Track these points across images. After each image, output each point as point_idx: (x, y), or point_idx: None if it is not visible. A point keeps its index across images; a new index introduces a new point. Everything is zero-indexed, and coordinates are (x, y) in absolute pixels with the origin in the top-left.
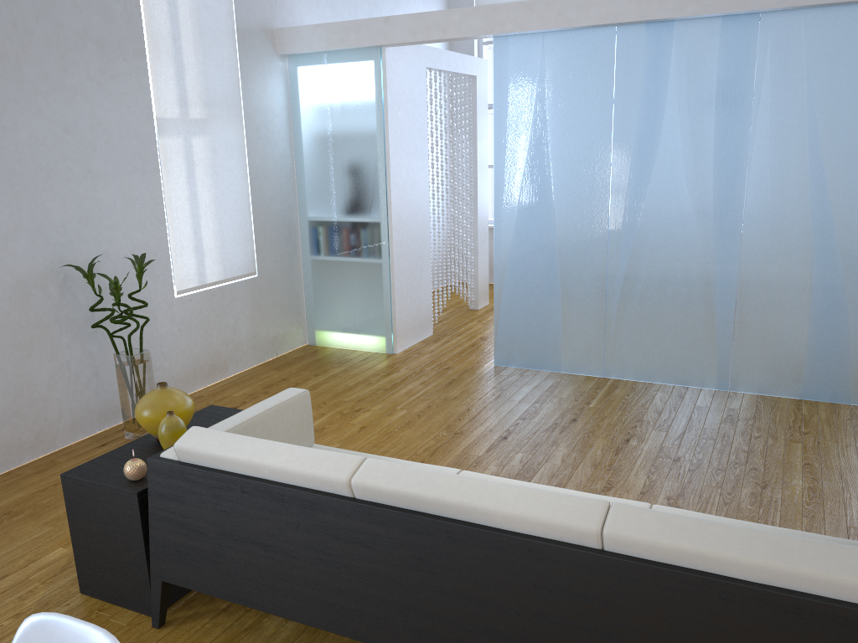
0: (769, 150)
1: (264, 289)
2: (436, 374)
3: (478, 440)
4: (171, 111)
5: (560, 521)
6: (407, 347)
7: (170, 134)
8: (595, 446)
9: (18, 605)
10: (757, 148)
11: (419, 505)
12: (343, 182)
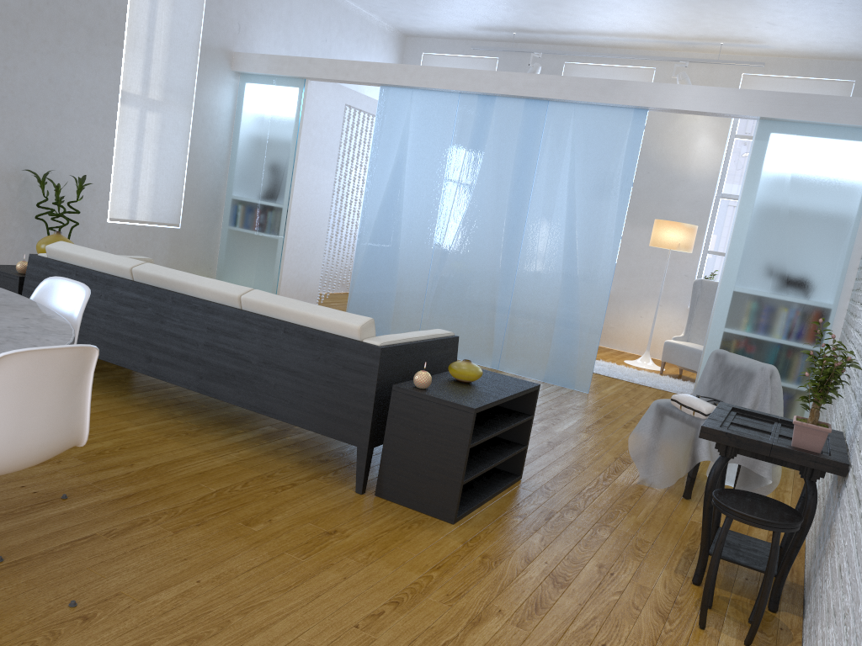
0: (543, 196)
1: (184, 240)
2: None
3: None
4: (134, 89)
5: (224, 291)
6: None
7: (130, 104)
8: None
9: None
10: (536, 194)
11: (163, 283)
12: (261, 173)
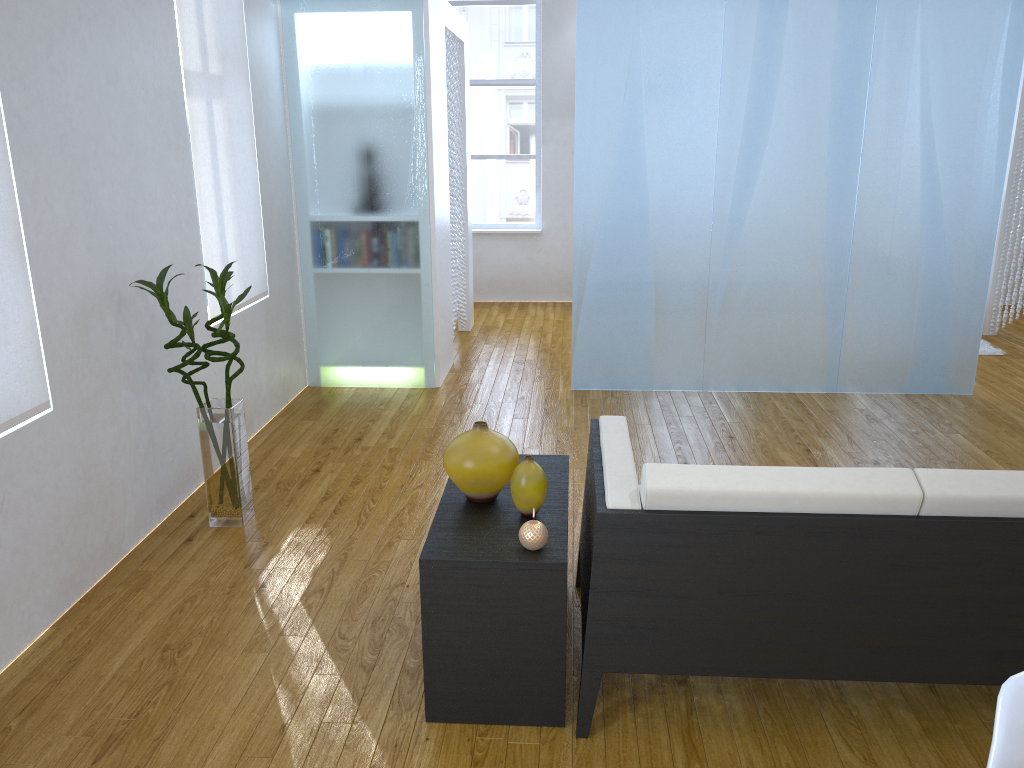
0: (884, 134)
1: (274, 314)
2: (519, 405)
3: None
4: (194, 62)
5: None
6: (444, 378)
7: (195, 94)
8: (786, 460)
9: (359, 756)
10: (871, 132)
11: (1013, 509)
12: (365, 170)
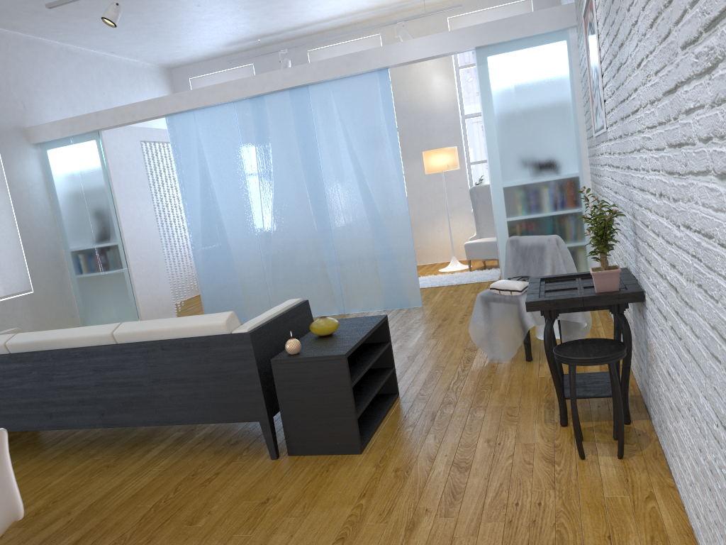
0: (331, 163)
1: (40, 301)
2: None
3: None
4: None
5: (96, 334)
6: None
7: None
8: None
9: None
10: (324, 163)
11: (38, 346)
12: (89, 222)
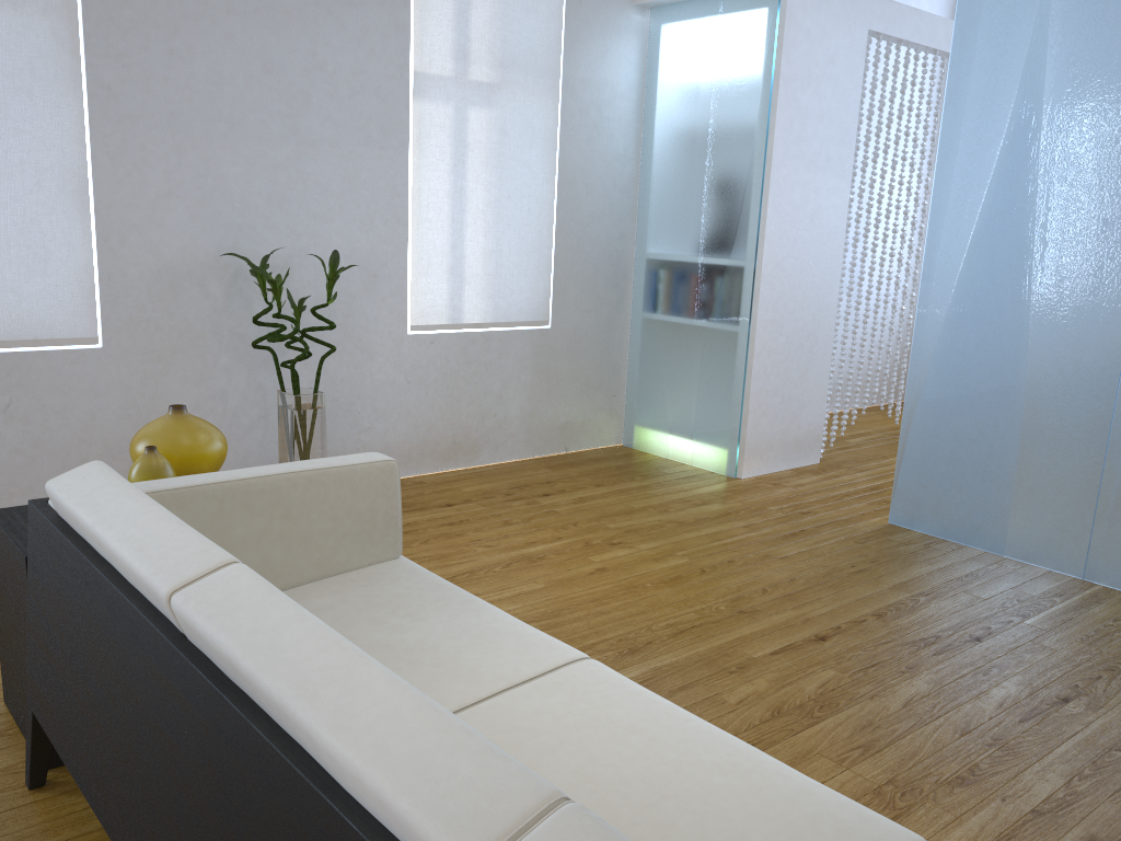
0: None
1: (559, 349)
2: (780, 518)
3: (770, 632)
4: (439, 65)
5: (411, 810)
6: (764, 472)
7: (433, 98)
8: (988, 695)
9: None
10: None
11: (240, 680)
12: (699, 202)
